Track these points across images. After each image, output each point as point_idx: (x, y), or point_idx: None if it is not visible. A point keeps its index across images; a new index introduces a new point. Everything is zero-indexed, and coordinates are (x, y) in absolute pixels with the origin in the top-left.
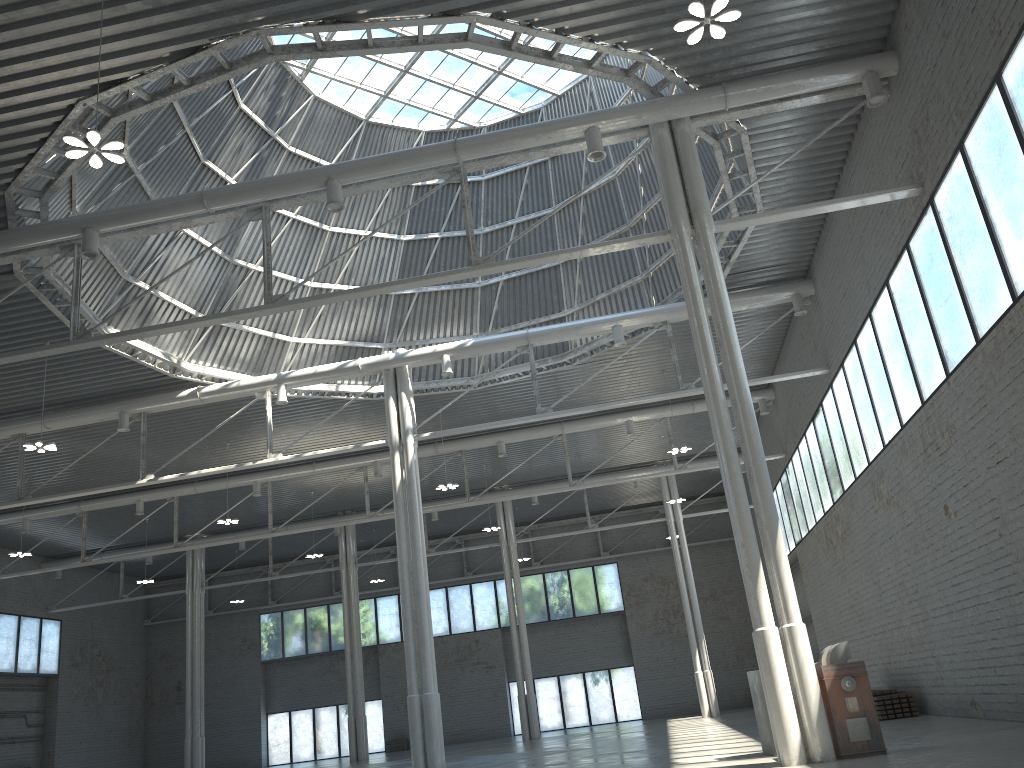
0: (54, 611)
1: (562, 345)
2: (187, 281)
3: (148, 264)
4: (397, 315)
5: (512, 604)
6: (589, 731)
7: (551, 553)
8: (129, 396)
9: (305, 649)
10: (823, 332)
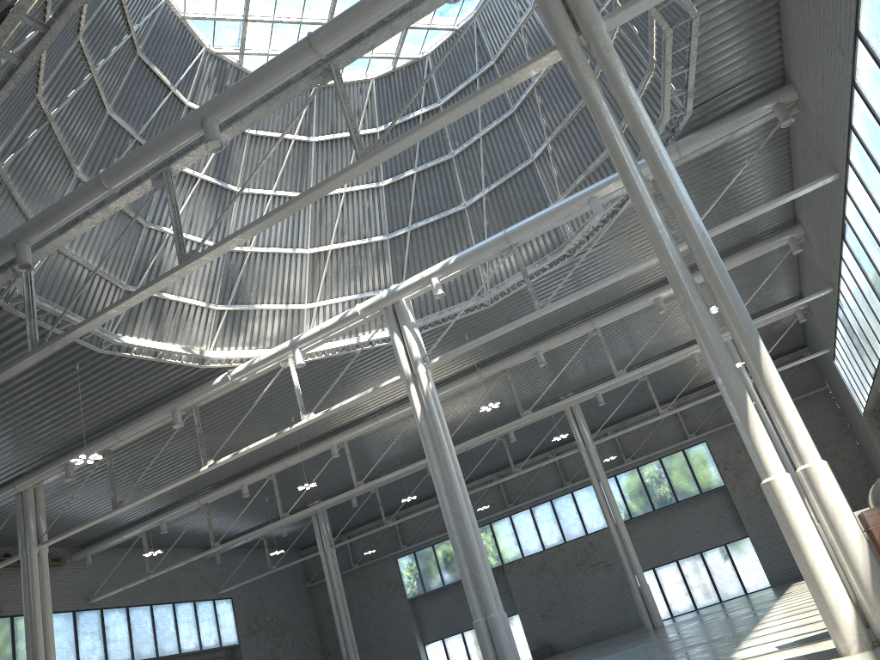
0: (222, 592)
1: (558, 240)
2: (188, 278)
3: (144, 271)
4: (397, 257)
5: (604, 503)
6: (712, 610)
7: (639, 447)
8: (179, 395)
9: (441, 581)
10: (819, 135)
